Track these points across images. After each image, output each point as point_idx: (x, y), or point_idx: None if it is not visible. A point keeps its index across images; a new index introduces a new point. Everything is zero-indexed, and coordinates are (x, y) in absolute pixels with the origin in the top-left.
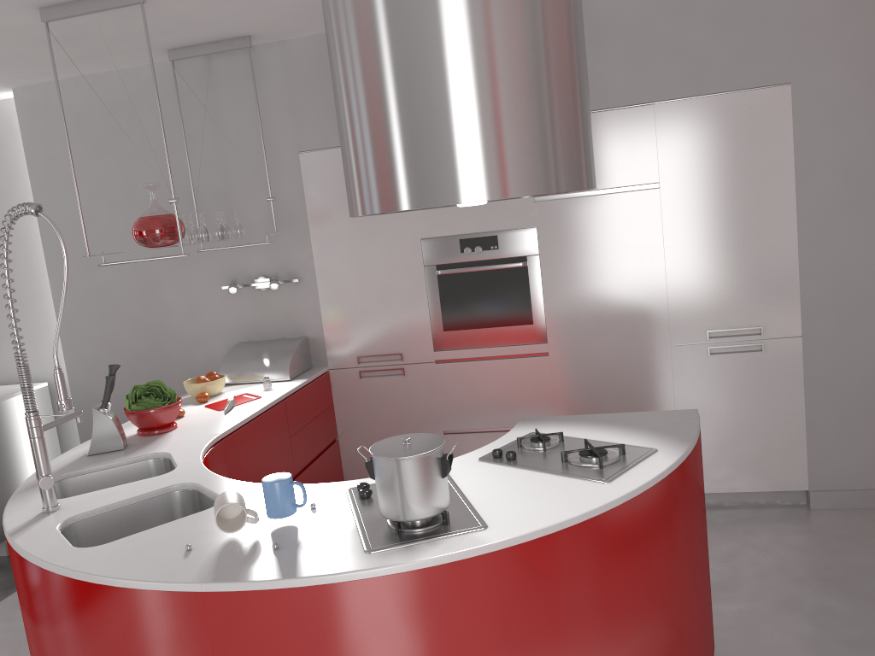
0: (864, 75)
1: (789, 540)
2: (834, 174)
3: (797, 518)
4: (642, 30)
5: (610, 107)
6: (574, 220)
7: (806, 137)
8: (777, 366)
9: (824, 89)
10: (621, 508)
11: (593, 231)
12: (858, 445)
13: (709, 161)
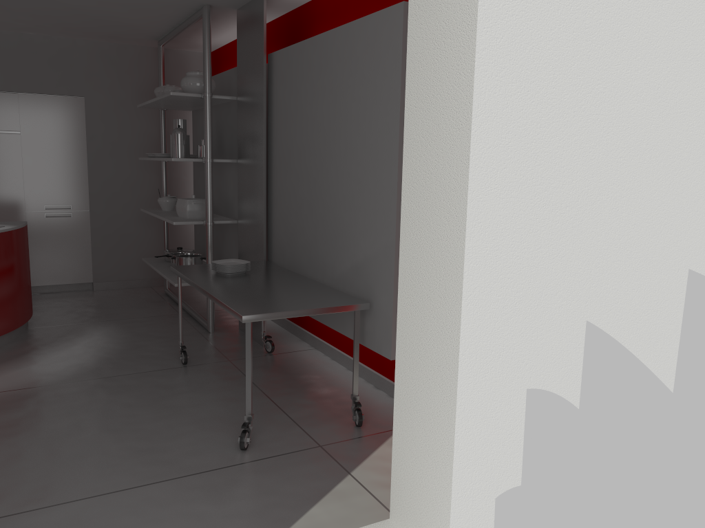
0: (116, 100)
1: (80, 298)
2: (103, 140)
3: (86, 293)
4: (12, 57)
5: None
6: None
7: (91, 122)
8: (78, 224)
9: (99, 102)
10: None
11: None
12: (115, 261)
13: (46, 125)
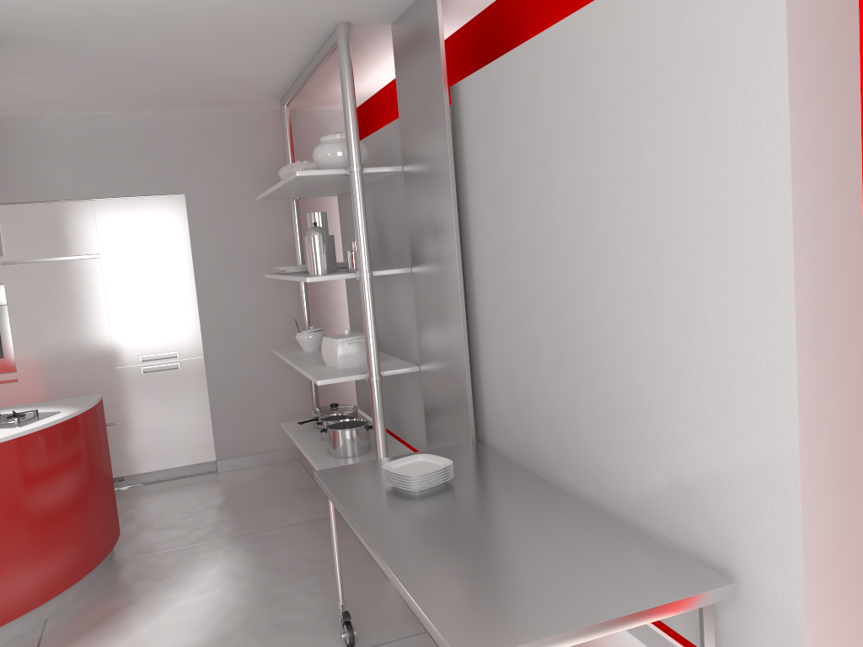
0: (229, 193)
1: (197, 490)
2: (216, 252)
3: (207, 479)
4: (81, 149)
5: (60, 199)
6: (36, 279)
7: (197, 229)
8: (189, 377)
9: (205, 199)
10: (25, 438)
11: (51, 287)
12: (244, 426)
13: (135, 240)
